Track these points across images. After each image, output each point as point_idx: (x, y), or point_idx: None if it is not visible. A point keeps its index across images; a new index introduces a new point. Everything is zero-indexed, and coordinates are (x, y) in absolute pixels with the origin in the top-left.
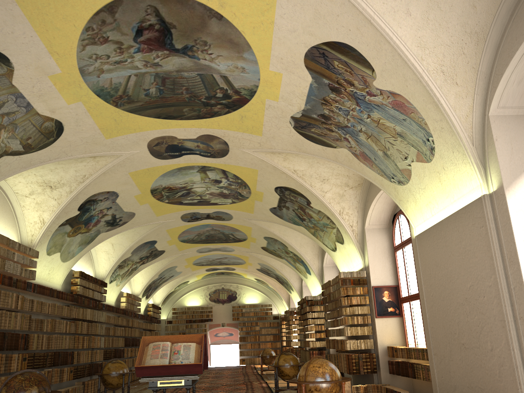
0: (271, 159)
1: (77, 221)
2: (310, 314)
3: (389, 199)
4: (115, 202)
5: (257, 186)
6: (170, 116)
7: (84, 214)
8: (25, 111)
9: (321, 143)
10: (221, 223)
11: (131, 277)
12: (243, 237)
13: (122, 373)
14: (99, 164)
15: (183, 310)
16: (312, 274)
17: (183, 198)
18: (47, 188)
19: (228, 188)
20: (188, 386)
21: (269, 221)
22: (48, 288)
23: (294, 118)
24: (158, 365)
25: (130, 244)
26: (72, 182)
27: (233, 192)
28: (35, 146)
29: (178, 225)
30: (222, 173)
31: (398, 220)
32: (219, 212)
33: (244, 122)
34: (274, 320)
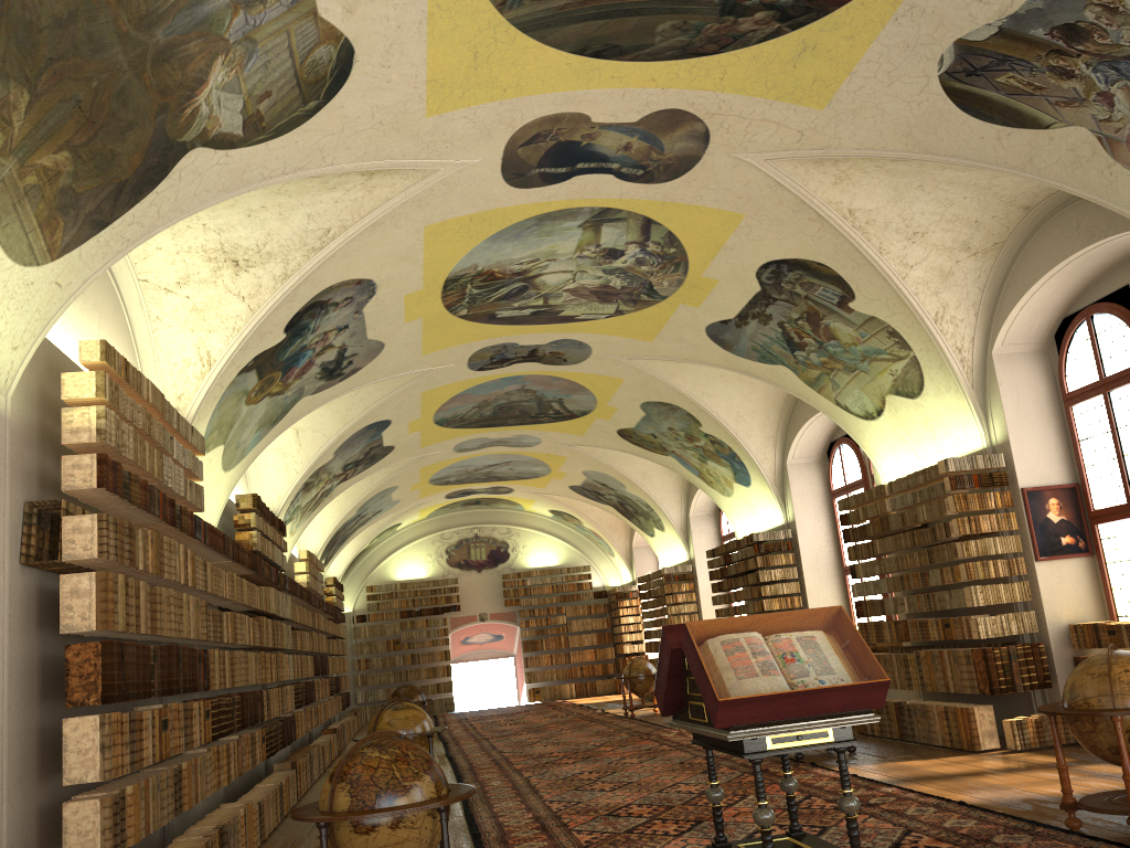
0: (804, 181)
1: (272, 361)
2: (766, 574)
3: (1075, 276)
4: (361, 313)
5: (713, 263)
6: (613, 48)
7: (291, 343)
8: (290, 1)
9: (1005, 117)
10: (553, 372)
11: (315, 514)
12: (586, 406)
13: (427, 733)
14: (372, 197)
15: (393, 589)
16: (758, 483)
17: (503, 305)
18: (227, 266)
19: (629, 273)
20: (847, 742)
21: (687, 359)
22: (220, 534)
23: (962, 47)
24: (780, 692)
25: (340, 429)
26: (292, 249)
27: (634, 283)
28: (268, 124)
29: (452, 381)
30: (640, 229)
31: (1088, 328)
32: (565, 342)
33: (801, 65)
34: (595, 599)
